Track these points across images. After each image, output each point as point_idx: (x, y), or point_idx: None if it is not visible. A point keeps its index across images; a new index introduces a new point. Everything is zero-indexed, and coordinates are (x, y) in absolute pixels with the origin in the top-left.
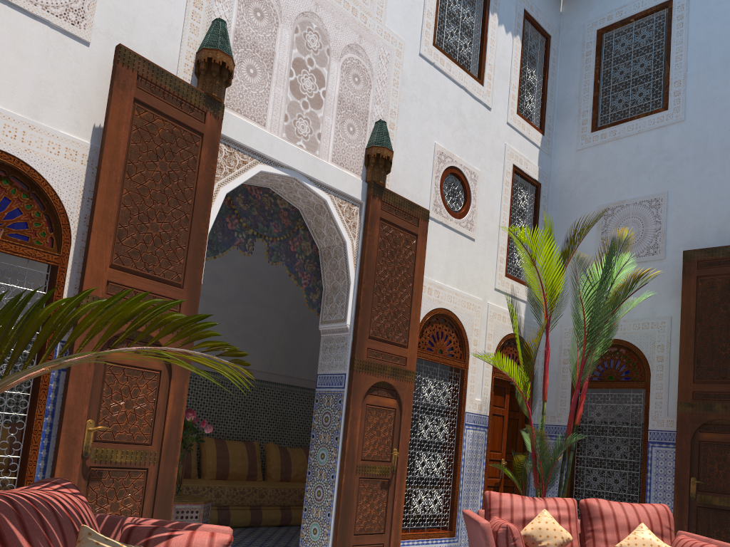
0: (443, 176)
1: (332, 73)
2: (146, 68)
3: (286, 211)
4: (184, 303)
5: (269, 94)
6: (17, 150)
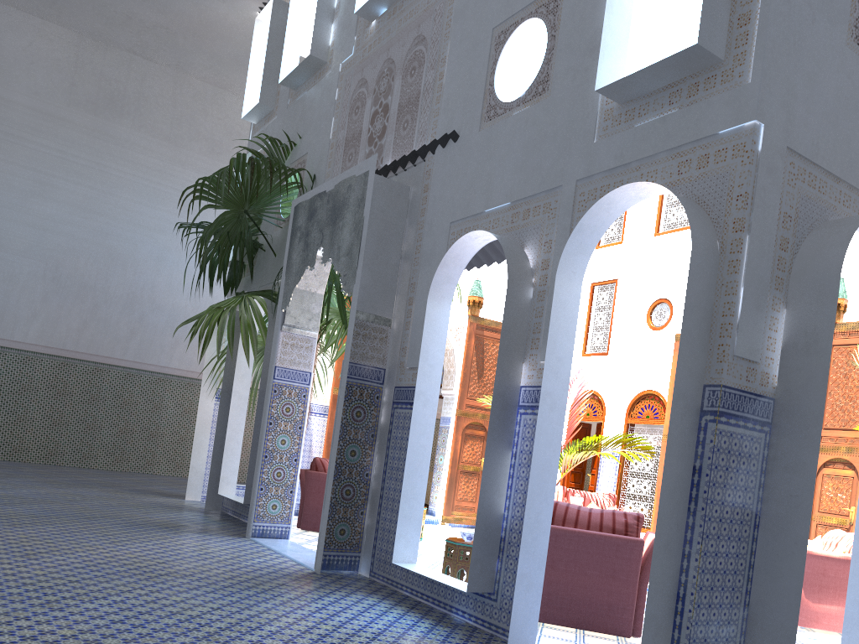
0: None
1: None
2: None
3: None
4: None
5: None
6: (653, 387)
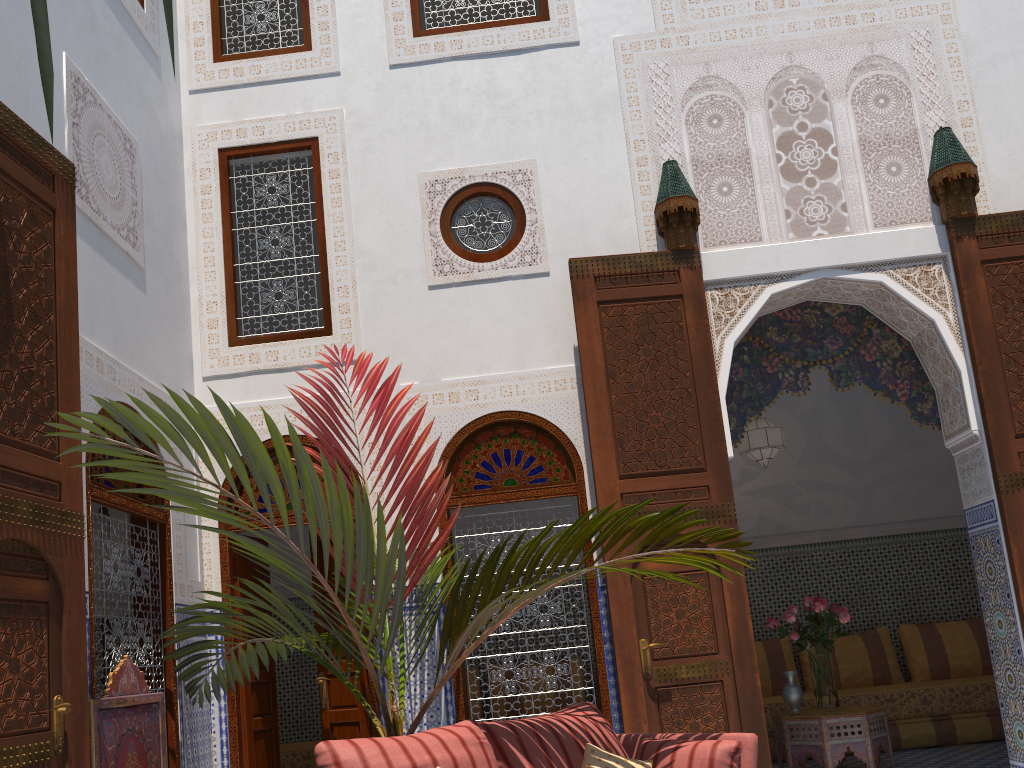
0: None
1: (839, 119)
2: (600, 265)
3: (843, 315)
4: (712, 487)
5: (756, 200)
6: (515, 404)
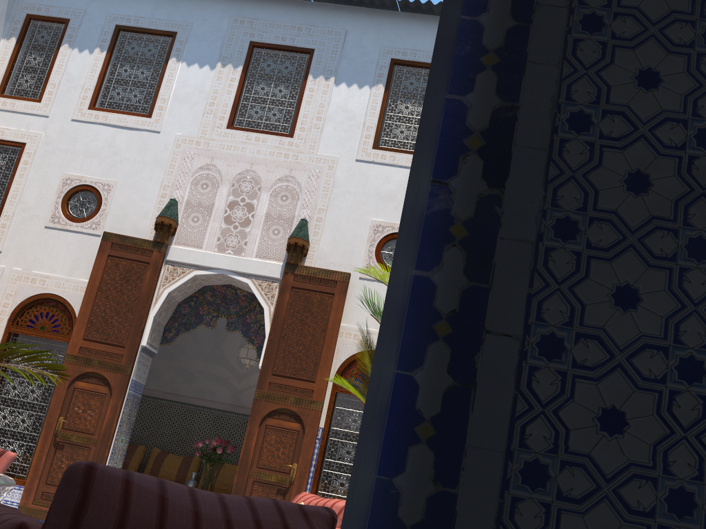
0: (381, 243)
1: (261, 201)
2: (117, 238)
3: (245, 296)
4: (124, 356)
5: (207, 228)
6: (59, 292)
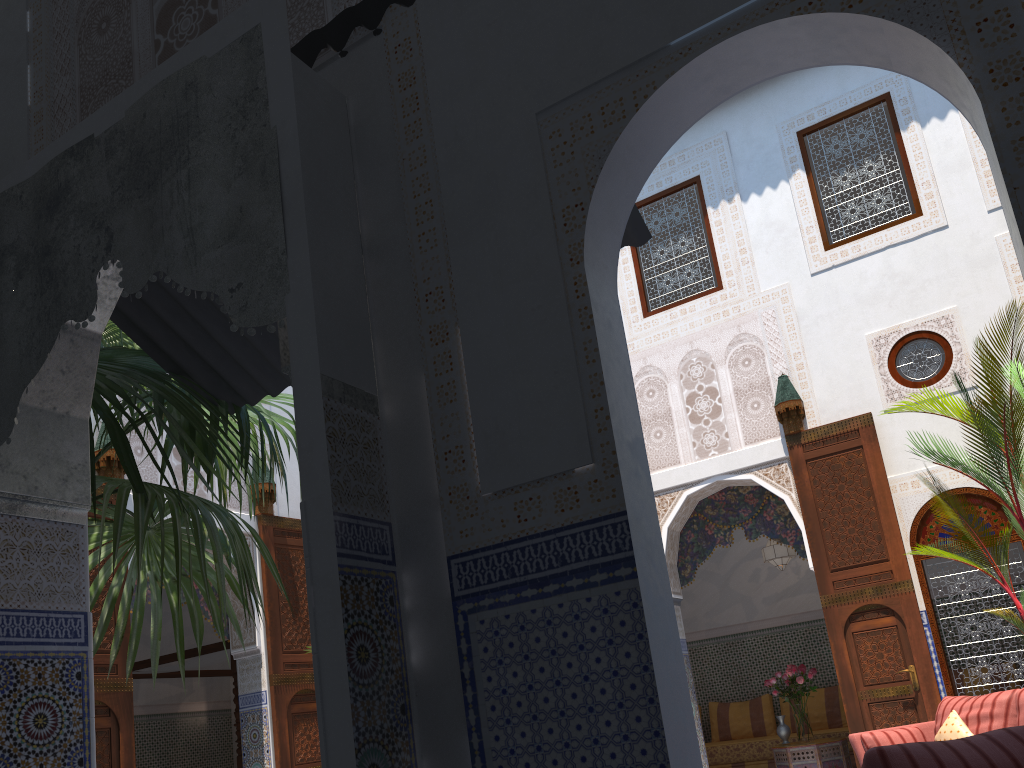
0: (892, 357)
1: (721, 378)
2: None
3: (751, 492)
4: None
5: (676, 438)
6: None
